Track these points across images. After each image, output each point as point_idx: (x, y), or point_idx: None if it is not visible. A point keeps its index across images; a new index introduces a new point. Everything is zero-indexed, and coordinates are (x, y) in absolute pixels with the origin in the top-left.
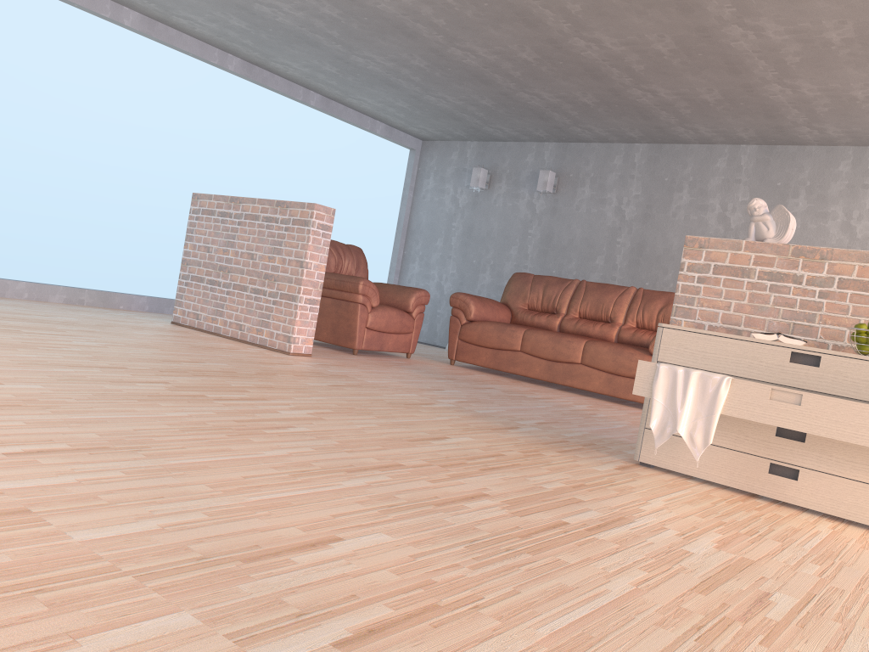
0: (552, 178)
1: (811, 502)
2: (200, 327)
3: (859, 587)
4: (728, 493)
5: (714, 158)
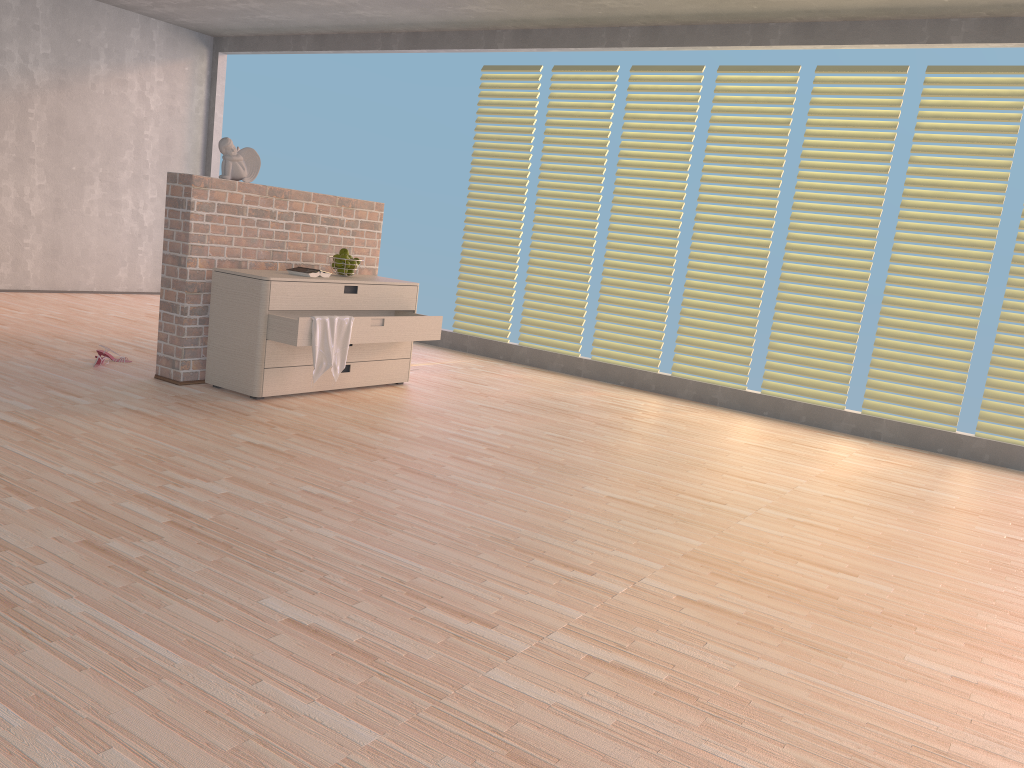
0: None
1: (356, 382)
2: None
3: (508, 417)
4: (326, 396)
5: None
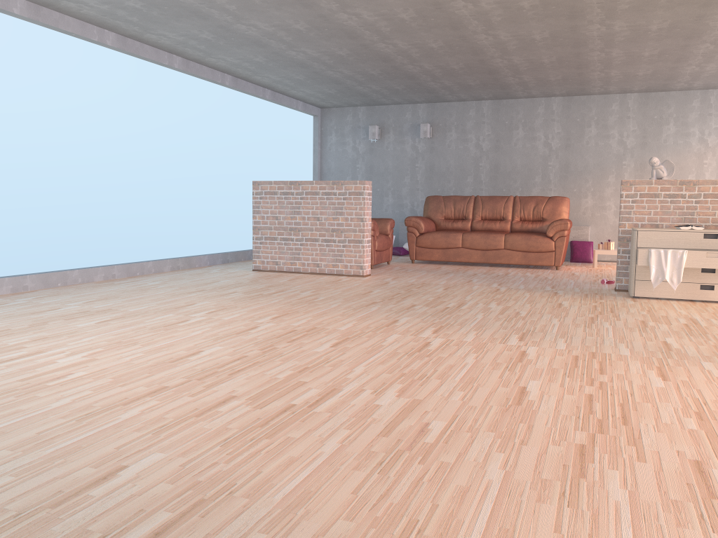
0: (429, 128)
1: None
2: (281, 269)
3: None
4: (684, 302)
5: (535, 106)
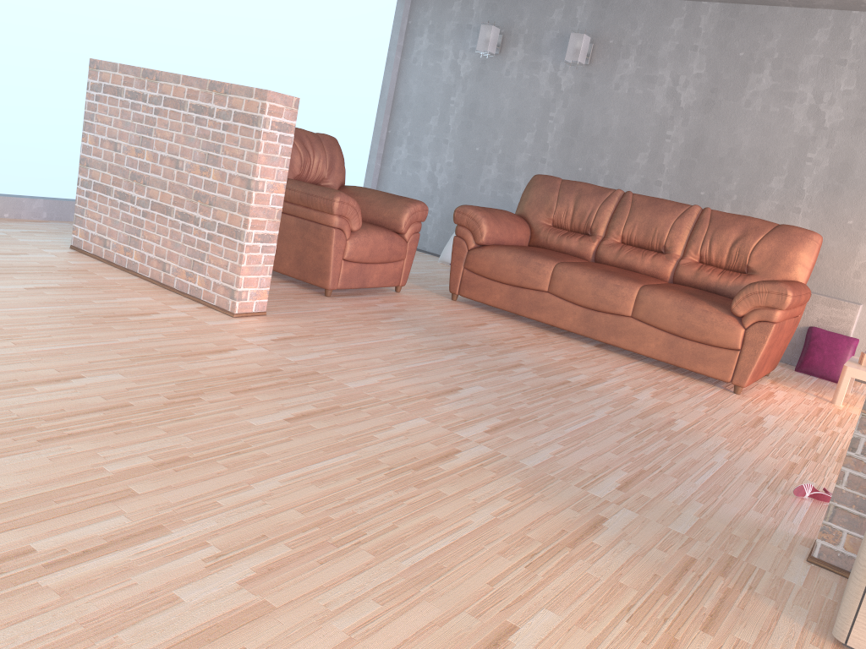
0: (586, 45)
1: None
2: (109, 258)
3: None
4: None
5: (811, 28)
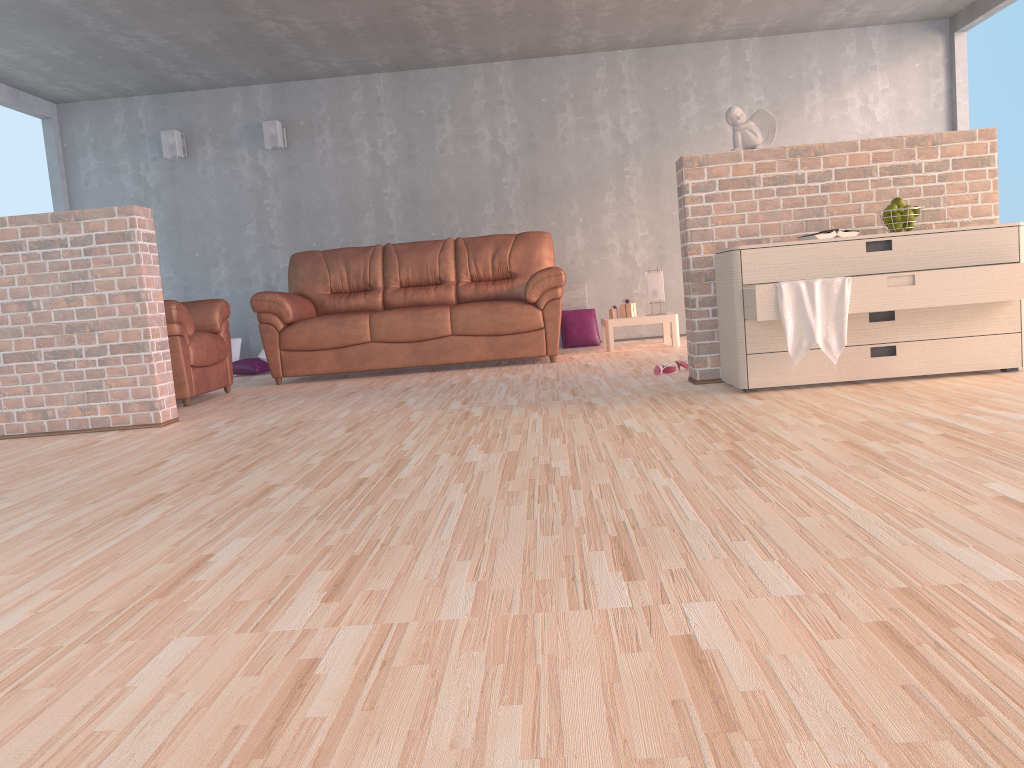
0: (280, 130)
1: (911, 369)
2: None
3: None
4: (847, 387)
5: (469, 80)
